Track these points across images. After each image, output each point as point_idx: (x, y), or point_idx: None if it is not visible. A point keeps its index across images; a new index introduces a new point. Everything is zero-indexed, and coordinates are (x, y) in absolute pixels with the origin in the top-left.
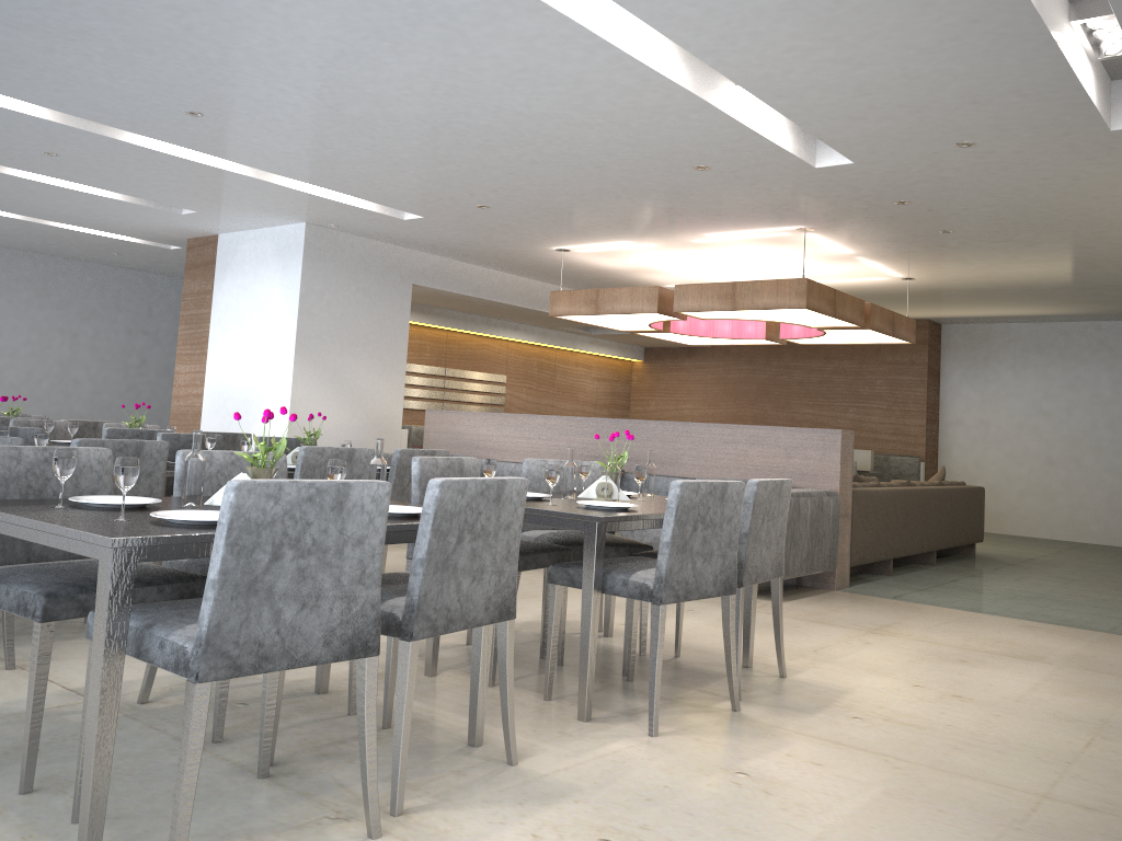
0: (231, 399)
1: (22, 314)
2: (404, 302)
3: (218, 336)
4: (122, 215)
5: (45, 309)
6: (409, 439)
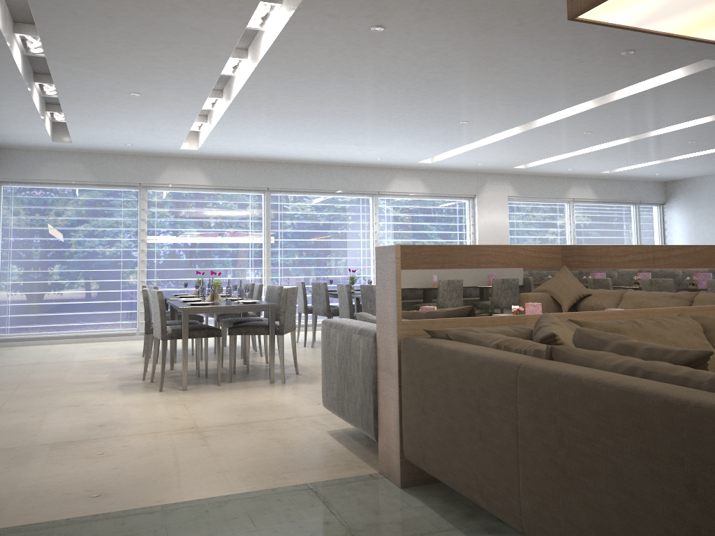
0: None
1: None
2: None
3: None
4: None
5: None
6: None
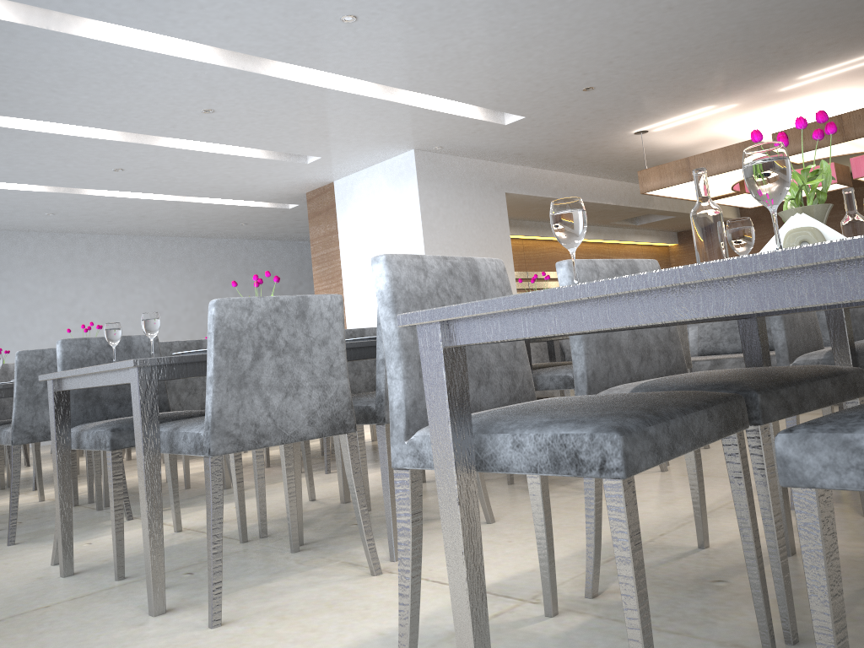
0: (373, 318)
1: (178, 288)
2: (502, 209)
3: (350, 267)
4: (256, 176)
5: (194, 281)
6: None
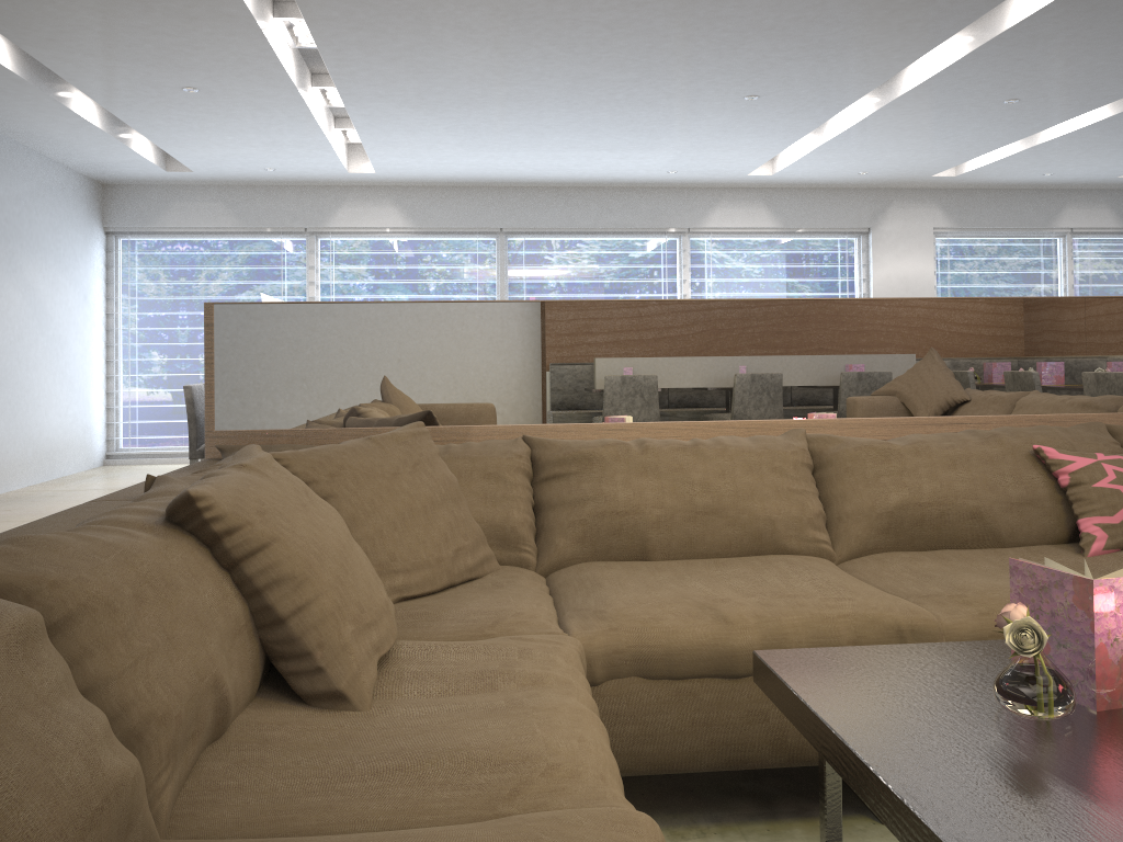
0: None
1: None
2: None
3: None
4: None
5: None
6: None
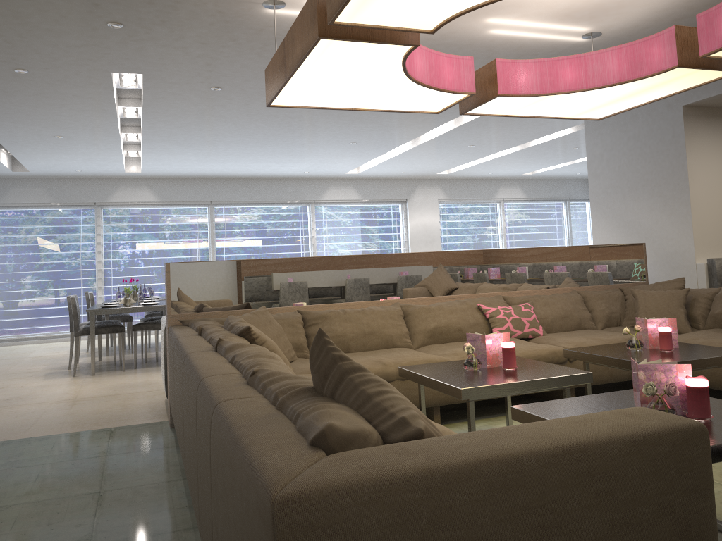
0: None
1: None
2: (676, 129)
3: None
4: None
5: None
6: (712, 274)
